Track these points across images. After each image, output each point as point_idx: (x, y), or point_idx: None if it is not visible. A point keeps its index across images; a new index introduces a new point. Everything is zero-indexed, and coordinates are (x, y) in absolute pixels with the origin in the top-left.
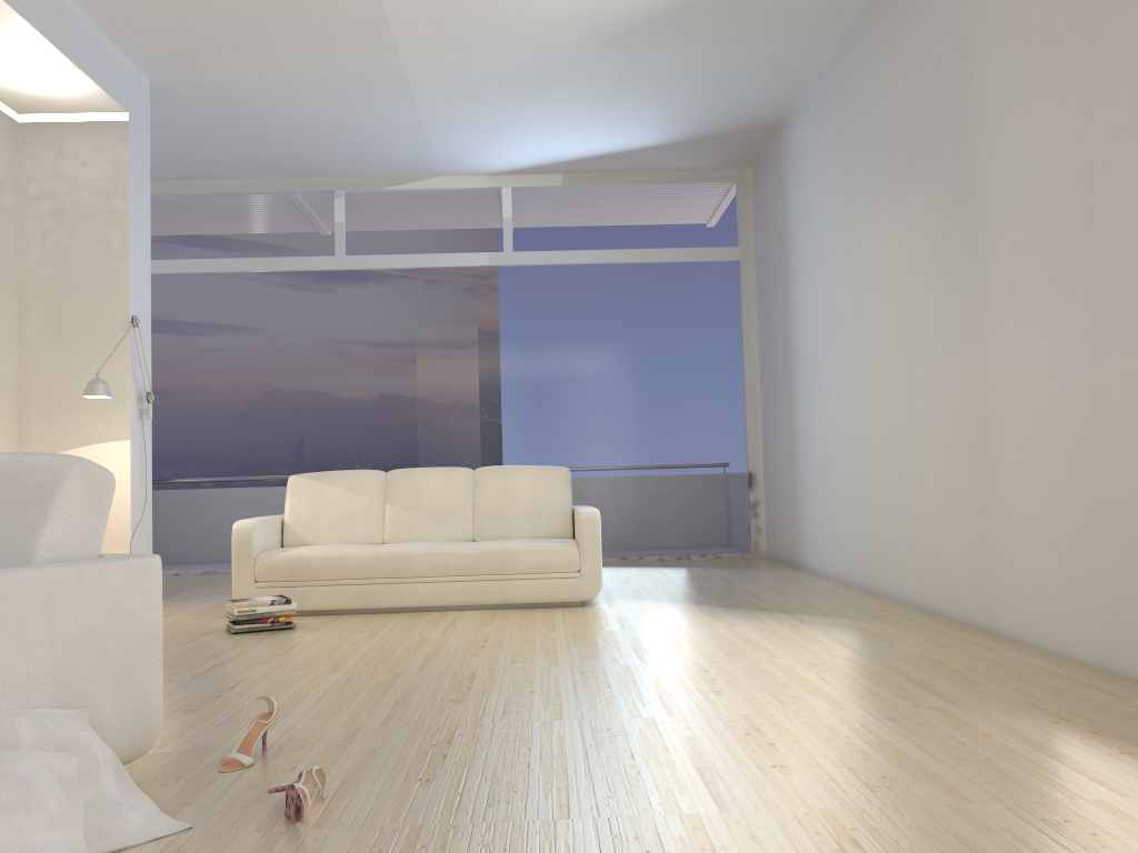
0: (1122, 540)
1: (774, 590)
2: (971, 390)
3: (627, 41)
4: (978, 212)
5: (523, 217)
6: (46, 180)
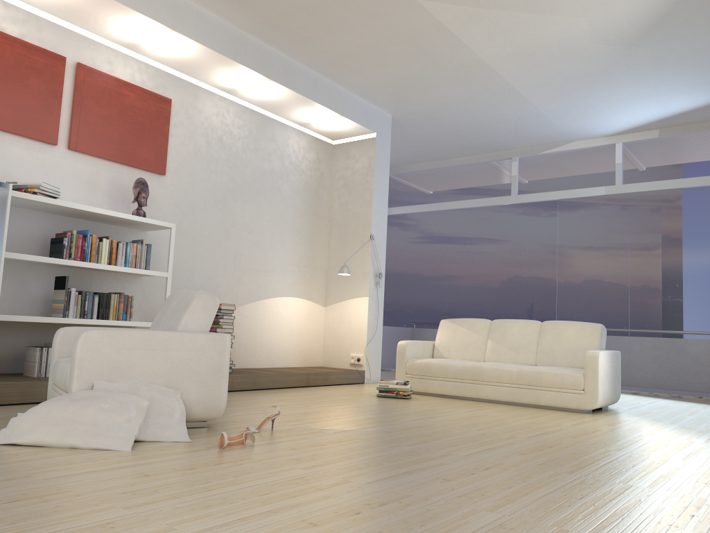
0: None
1: None
2: None
3: (643, 41)
4: None
5: (647, 160)
6: (341, 170)
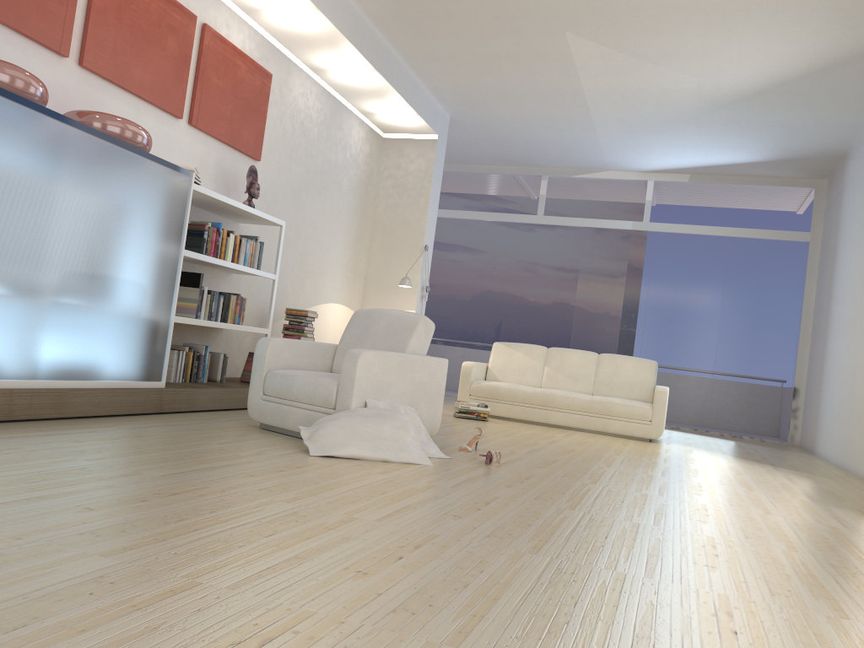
0: None
1: (779, 458)
2: None
3: (730, 106)
4: None
5: (662, 198)
6: (392, 168)
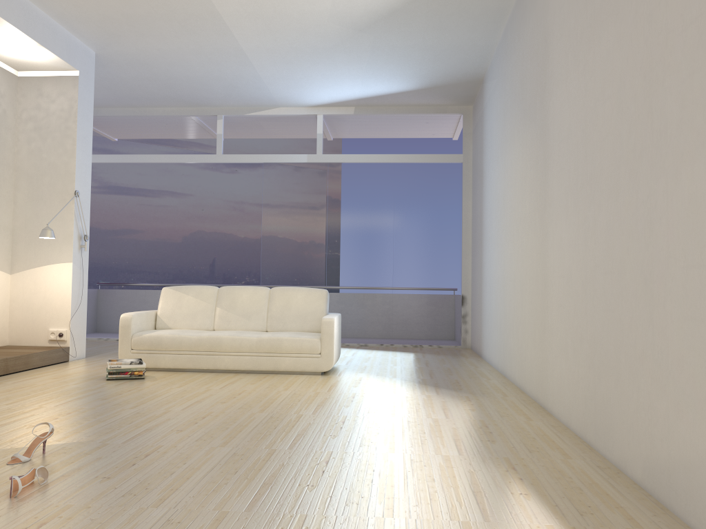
0: (590, 358)
1: (447, 371)
2: (542, 256)
3: (371, 29)
4: (548, 145)
5: (336, 132)
6: (31, 110)
